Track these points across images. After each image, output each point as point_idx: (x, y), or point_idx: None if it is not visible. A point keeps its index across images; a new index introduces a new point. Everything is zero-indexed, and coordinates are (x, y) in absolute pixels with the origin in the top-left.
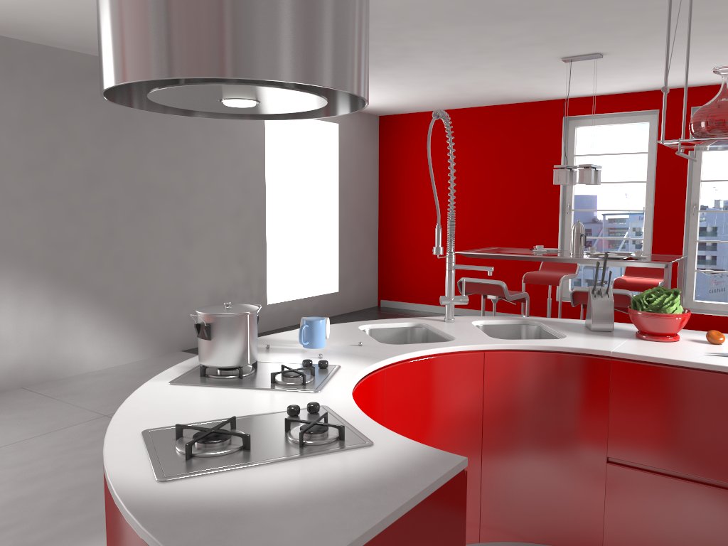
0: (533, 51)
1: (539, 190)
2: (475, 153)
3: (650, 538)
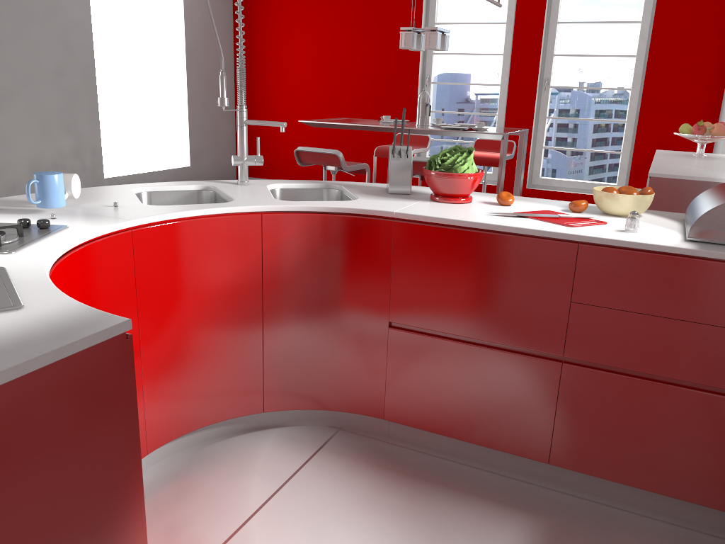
0: None
1: (399, 61)
2: (335, 17)
3: (427, 399)
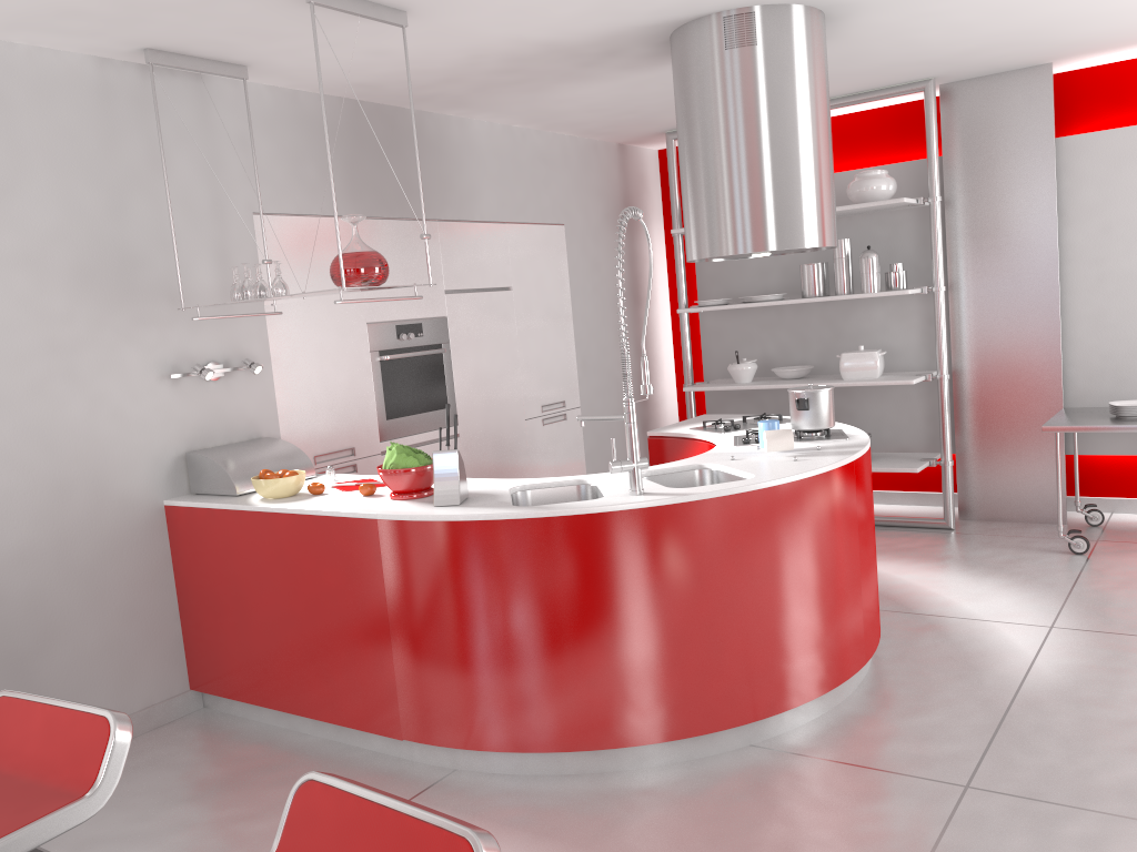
0: None
1: None
2: None
3: None
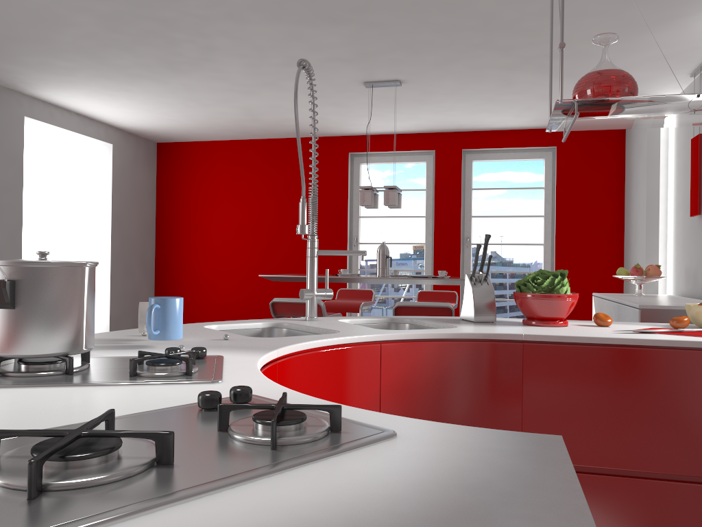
0: (340, 70)
1: (328, 223)
2: (262, 185)
3: None
